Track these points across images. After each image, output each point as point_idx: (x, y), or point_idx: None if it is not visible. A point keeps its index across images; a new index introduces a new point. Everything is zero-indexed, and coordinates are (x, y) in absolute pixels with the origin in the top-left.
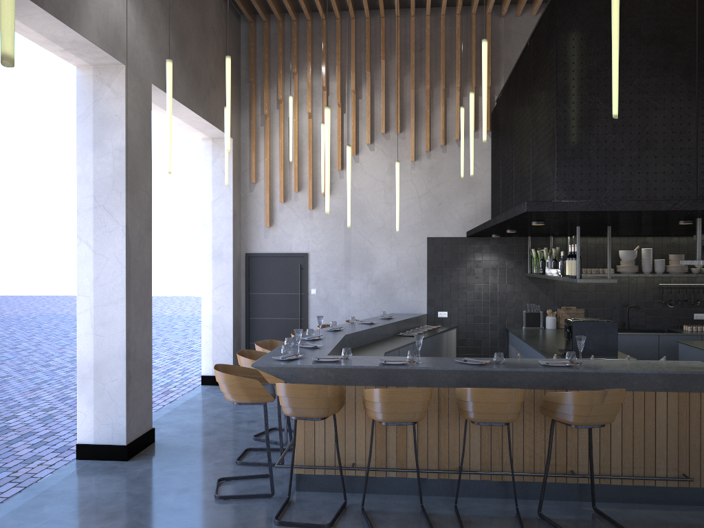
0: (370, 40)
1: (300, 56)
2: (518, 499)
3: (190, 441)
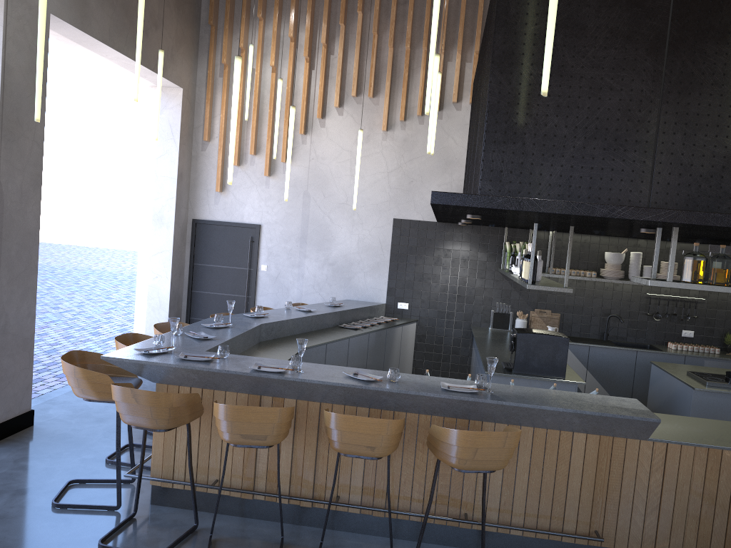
0: None
1: (269, 0)
2: (402, 540)
3: (73, 428)
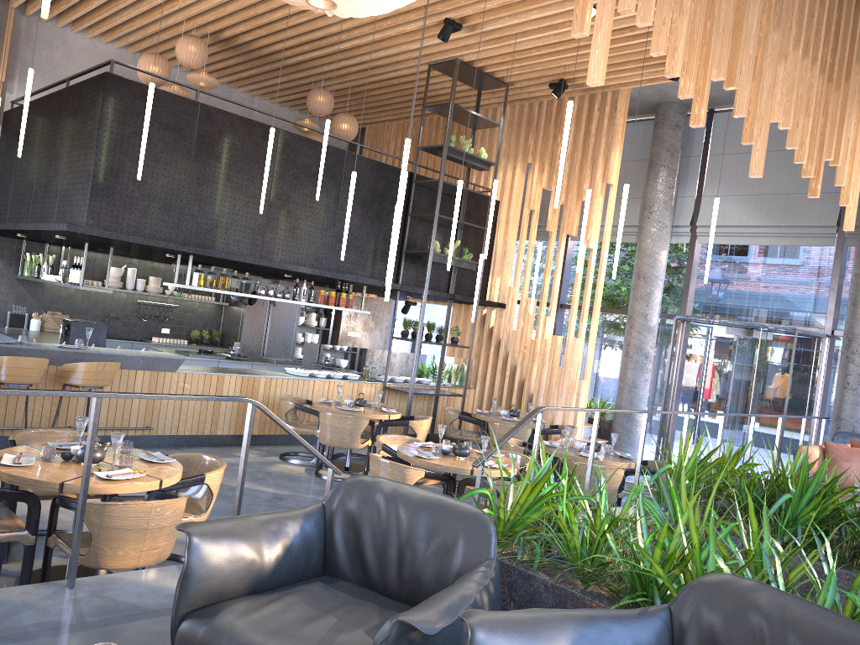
0: None
1: None
2: None
3: None
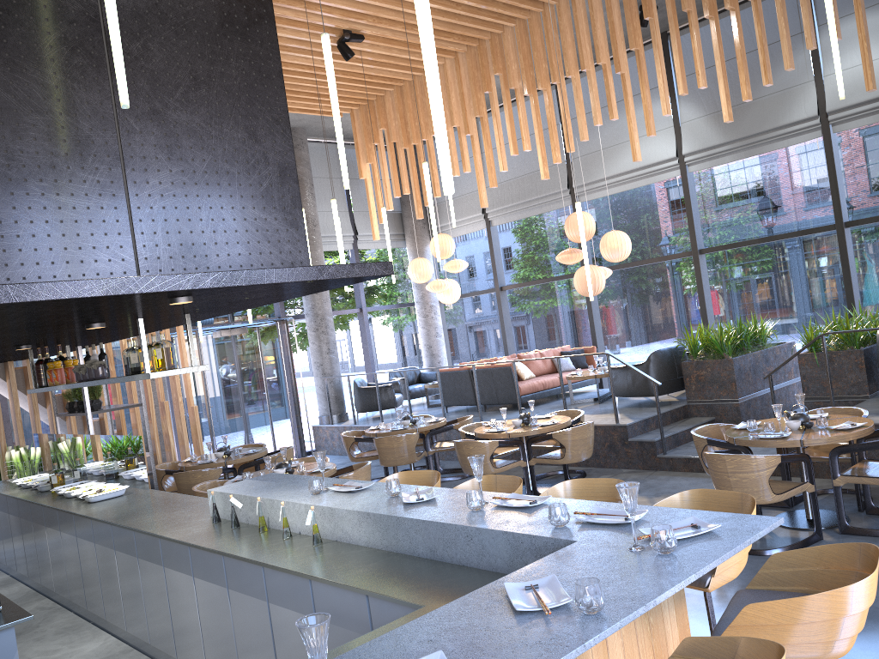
0: None
1: None
2: None
3: None
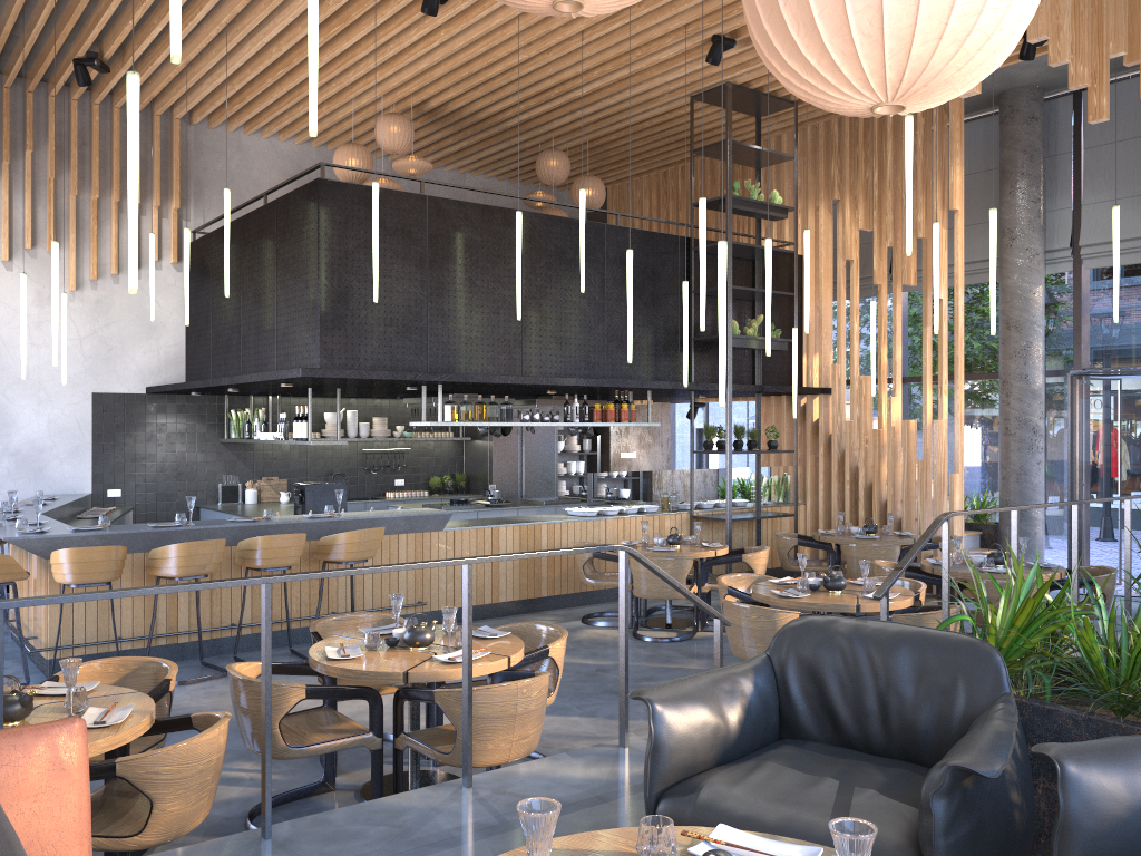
0: (9, 119)
1: None
2: (286, 646)
3: None
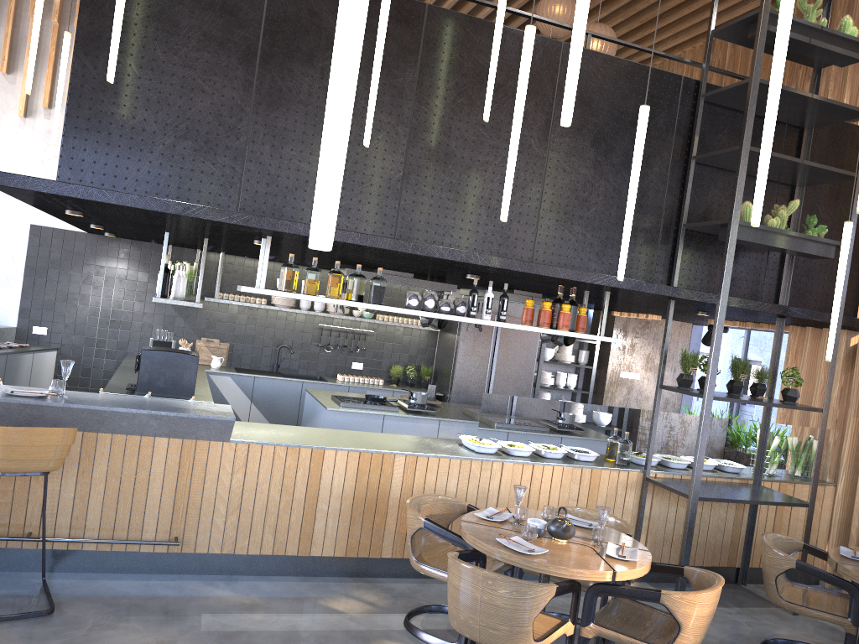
0: None
1: None
2: None
3: None
